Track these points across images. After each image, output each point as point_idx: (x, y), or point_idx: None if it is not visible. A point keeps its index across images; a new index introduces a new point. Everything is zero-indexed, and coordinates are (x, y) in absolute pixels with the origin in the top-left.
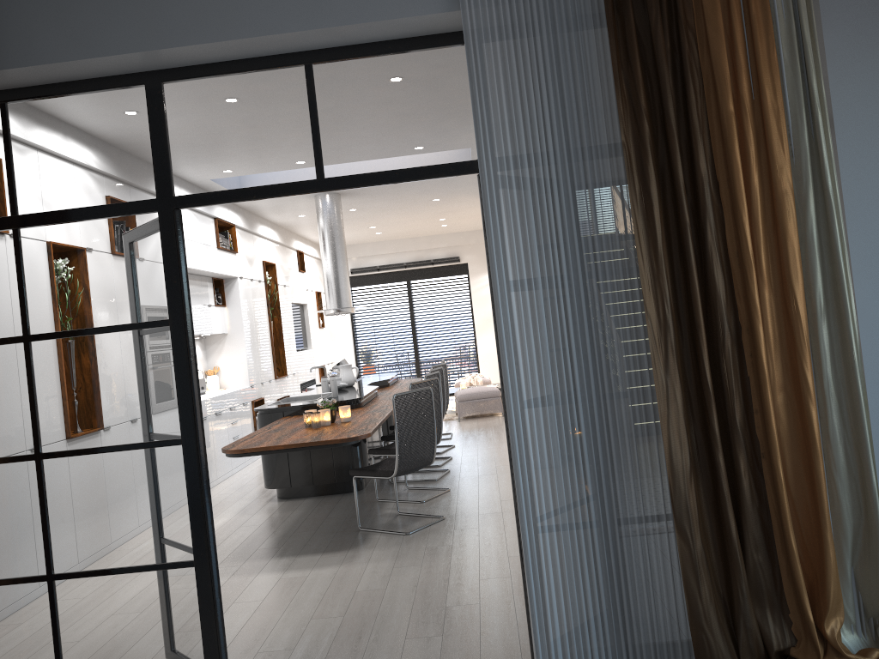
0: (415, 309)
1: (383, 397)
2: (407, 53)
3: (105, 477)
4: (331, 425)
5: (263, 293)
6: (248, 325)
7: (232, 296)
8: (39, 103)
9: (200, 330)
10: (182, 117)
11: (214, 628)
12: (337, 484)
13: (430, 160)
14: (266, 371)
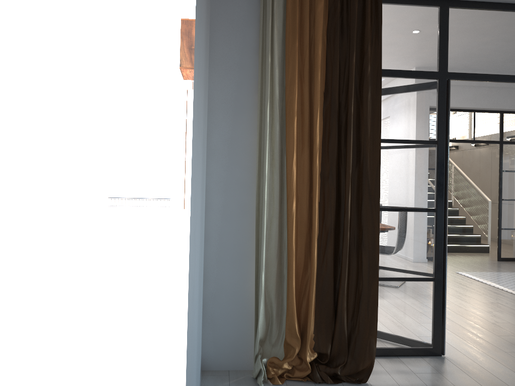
0: None
1: None
2: None
3: (389, 225)
4: None
5: None
6: None
7: None
8: None
9: None
10: (457, 29)
11: (441, 316)
12: None
13: None
14: None
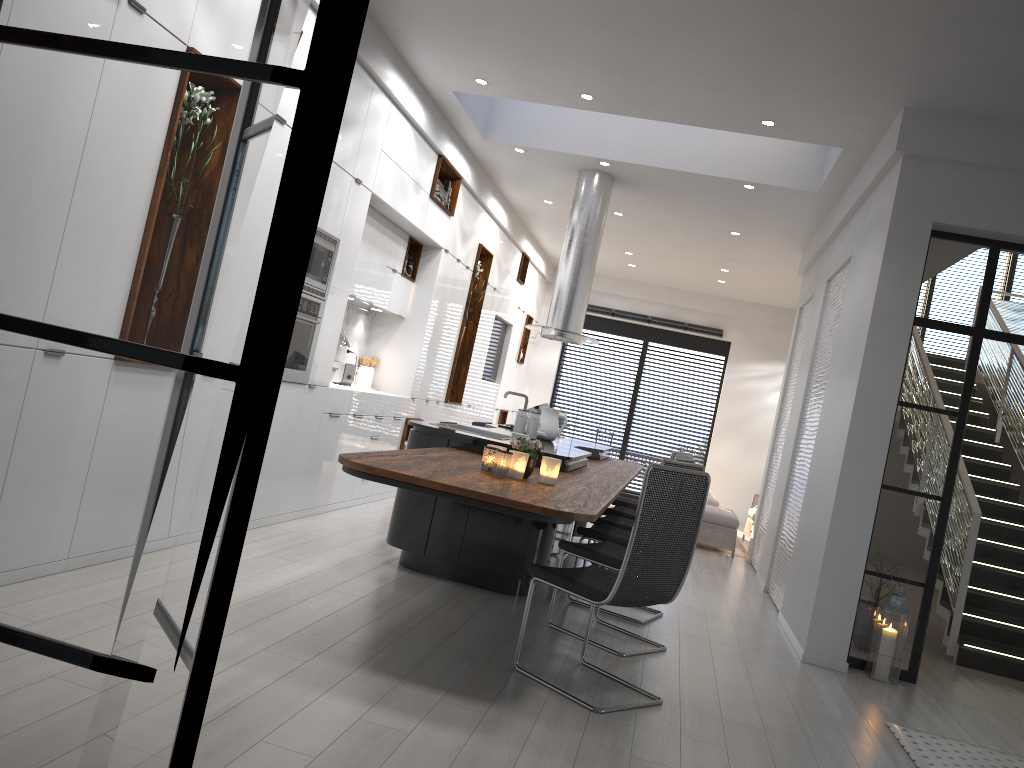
0: (643, 380)
1: (596, 470)
2: None
3: (37, 399)
4: (523, 481)
5: (466, 284)
6: (434, 317)
7: (426, 271)
8: None
9: (371, 297)
10: None
11: None
12: (492, 575)
13: None
14: (437, 387)
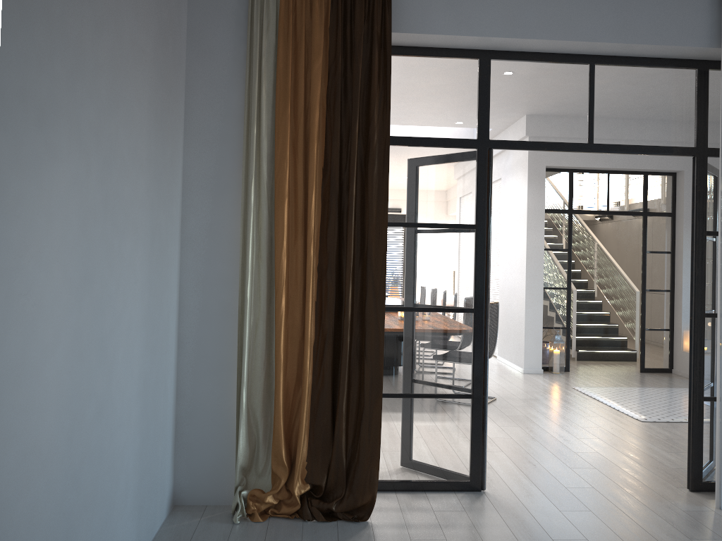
0: None
1: None
2: (658, 68)
3: (415, 329)
4: None
5: None
6: None
7: None
8: (401, 58)
9: None
10: (501, 86)
11: (480, 442)
12: None
13: (664, 143)
14: None
